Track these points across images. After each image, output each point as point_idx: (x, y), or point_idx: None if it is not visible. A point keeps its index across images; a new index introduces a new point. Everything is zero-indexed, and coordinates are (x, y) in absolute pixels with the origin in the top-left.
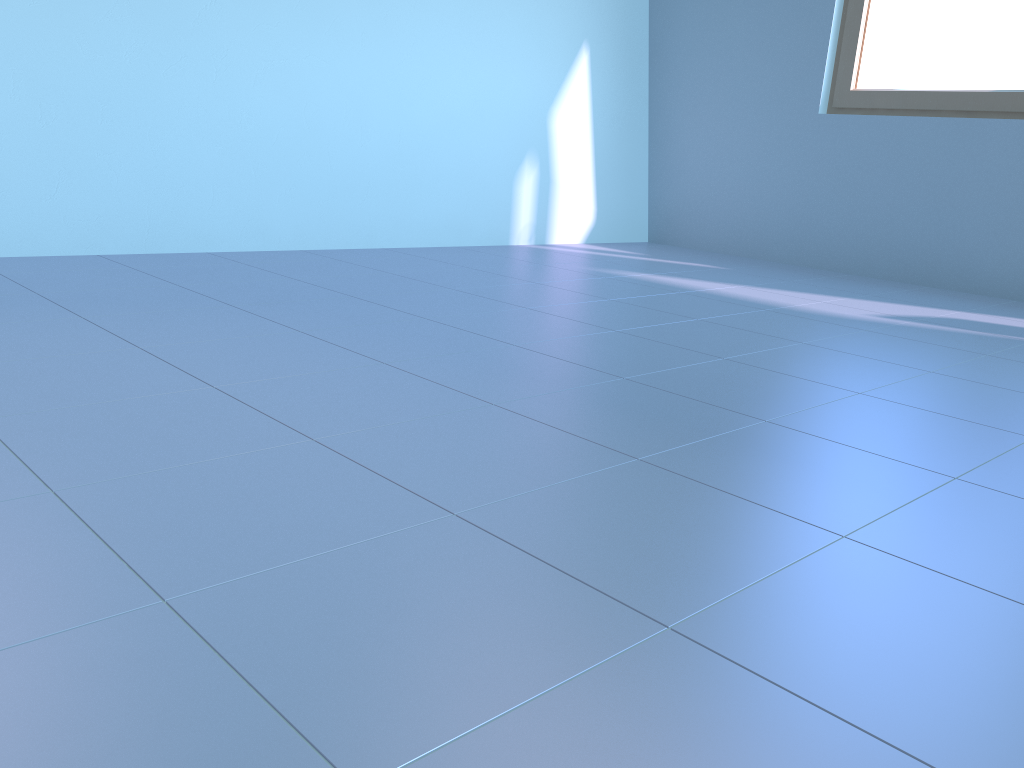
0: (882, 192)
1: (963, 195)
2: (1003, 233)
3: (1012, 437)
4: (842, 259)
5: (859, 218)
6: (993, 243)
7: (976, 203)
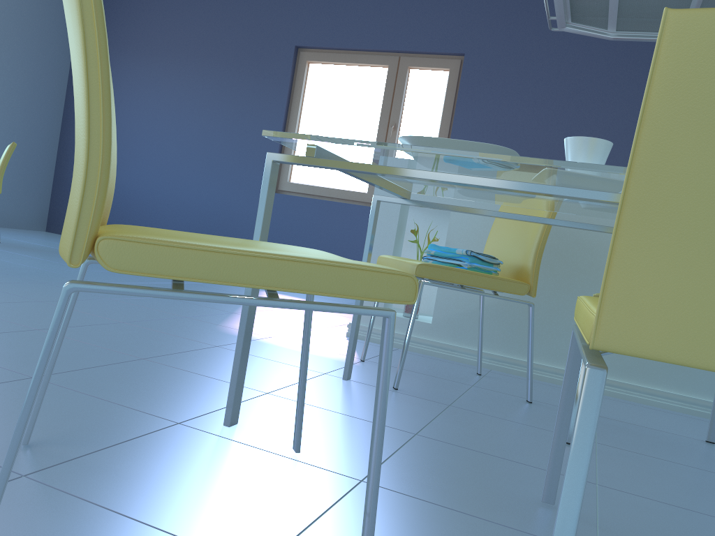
0: None
1: None
2: None
3: None
4: None
5: None
6: None
7: None
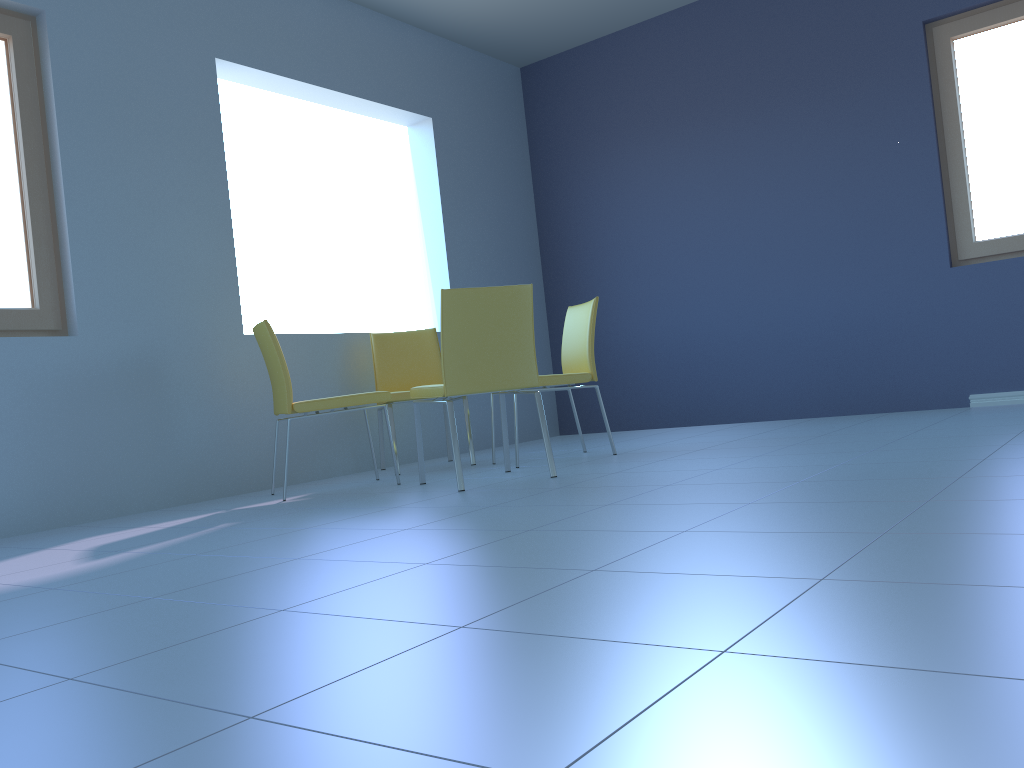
0: None
1: None
2: None
3: (615, 506)
4: None
5: None
6: None
7: None
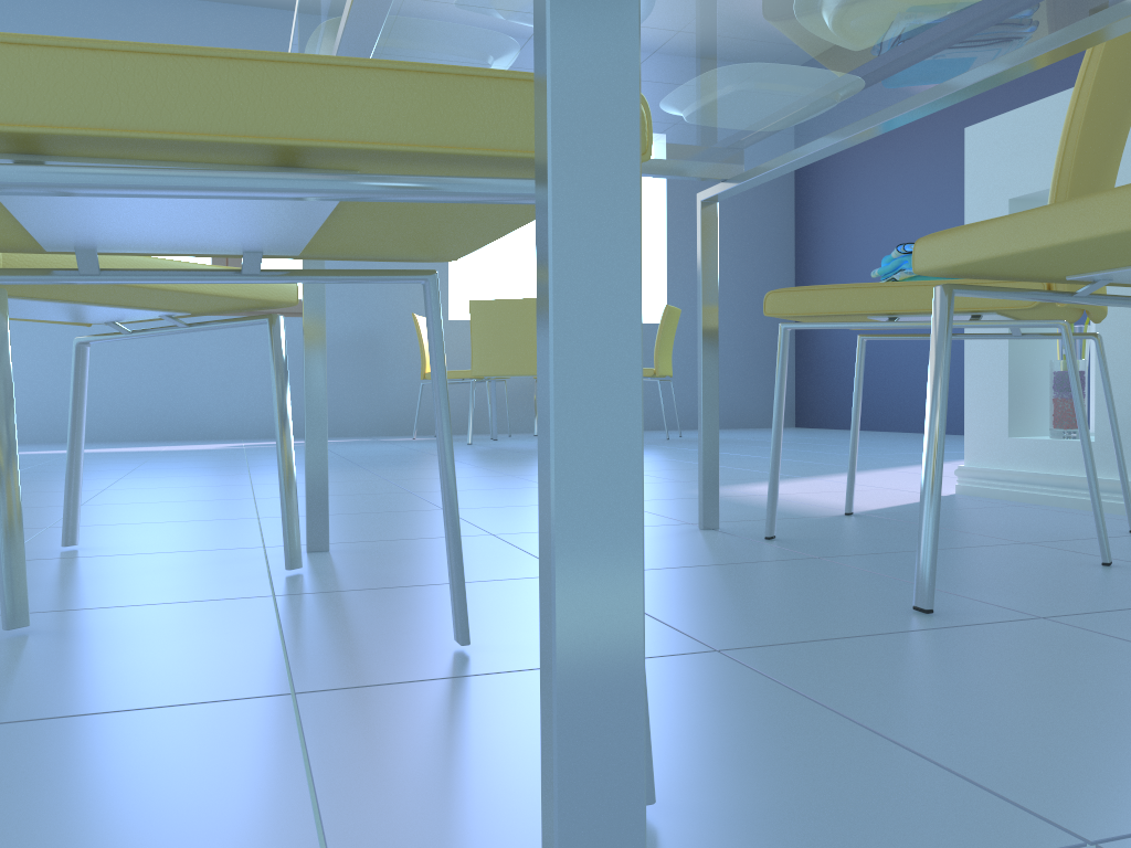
0: (121, 373)
1: (188, 370)
2: (223, 393)
3: (428, 455)
4: (96, 430)
5: (105, 395)
6: (218, 401)
7: (199, 374)
